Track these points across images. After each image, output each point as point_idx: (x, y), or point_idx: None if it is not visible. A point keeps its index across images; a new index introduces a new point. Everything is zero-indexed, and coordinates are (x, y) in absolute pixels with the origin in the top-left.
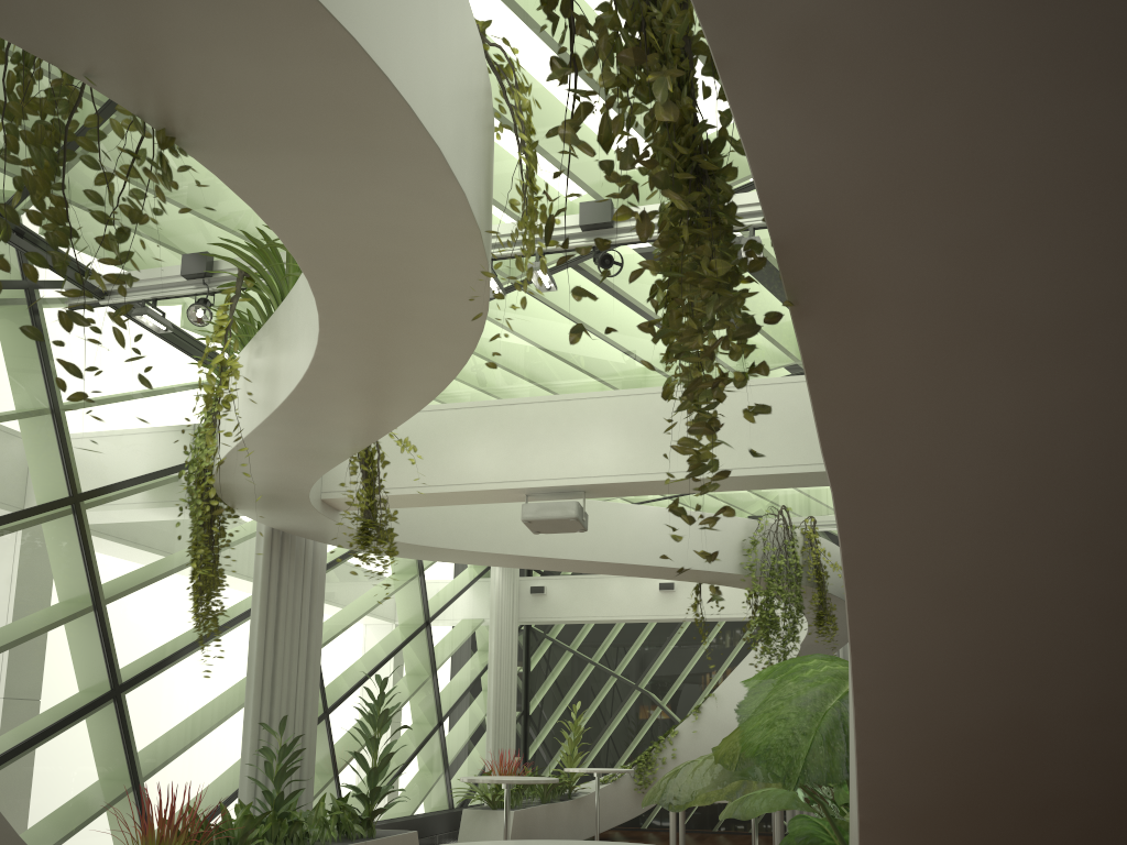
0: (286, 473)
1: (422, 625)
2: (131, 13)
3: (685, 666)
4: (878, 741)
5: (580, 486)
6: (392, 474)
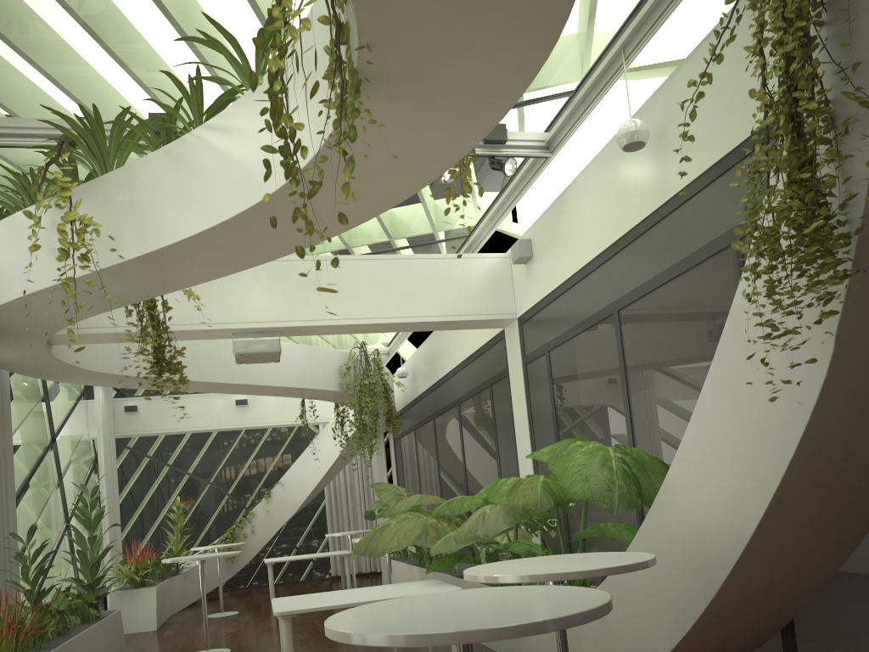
0: (60, 314)
1: (50, 443)
2: (453, 21)
3: (247, 463)
4: (795, 470)
5: (280, 328)
6: (115, 315)
